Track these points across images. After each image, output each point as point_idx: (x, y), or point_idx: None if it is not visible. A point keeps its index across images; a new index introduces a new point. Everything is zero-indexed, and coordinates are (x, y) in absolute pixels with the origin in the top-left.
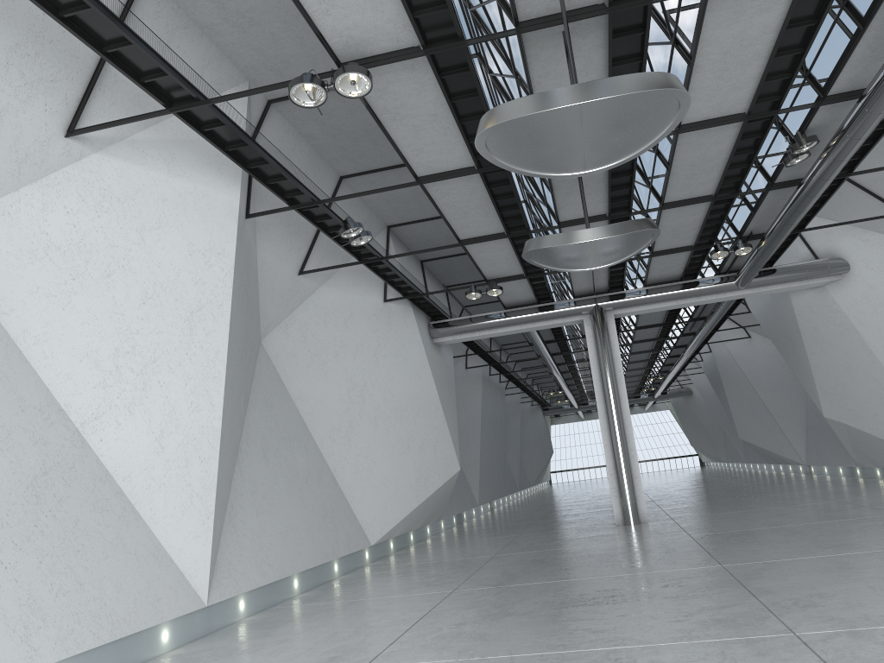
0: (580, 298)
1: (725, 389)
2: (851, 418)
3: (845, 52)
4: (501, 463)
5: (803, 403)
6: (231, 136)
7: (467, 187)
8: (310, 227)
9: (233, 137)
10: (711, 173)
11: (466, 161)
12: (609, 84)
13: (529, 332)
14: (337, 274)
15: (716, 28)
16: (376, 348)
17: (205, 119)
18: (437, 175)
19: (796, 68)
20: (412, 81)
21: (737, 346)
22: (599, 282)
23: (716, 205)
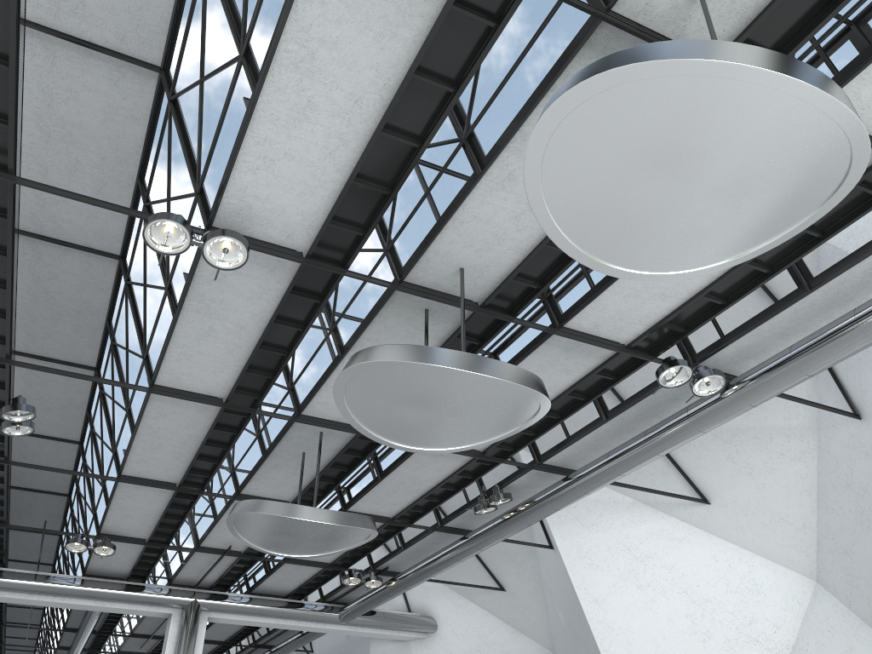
0: (178, 587)
1: None
2: None
3: (578, 432)
4: None
5: None
6: None
7: (191, 418)
8: None
9: None
10: (408, 496)
11: (220, 390)
12: (514, 370)
13: (95, 613)
14: None
15: (526, 368)
16: None
17: None
18: (177, 391)
19: (544, 429)
20: (258, 282)
21: None
22: (210, 575)
23: (384, 528)
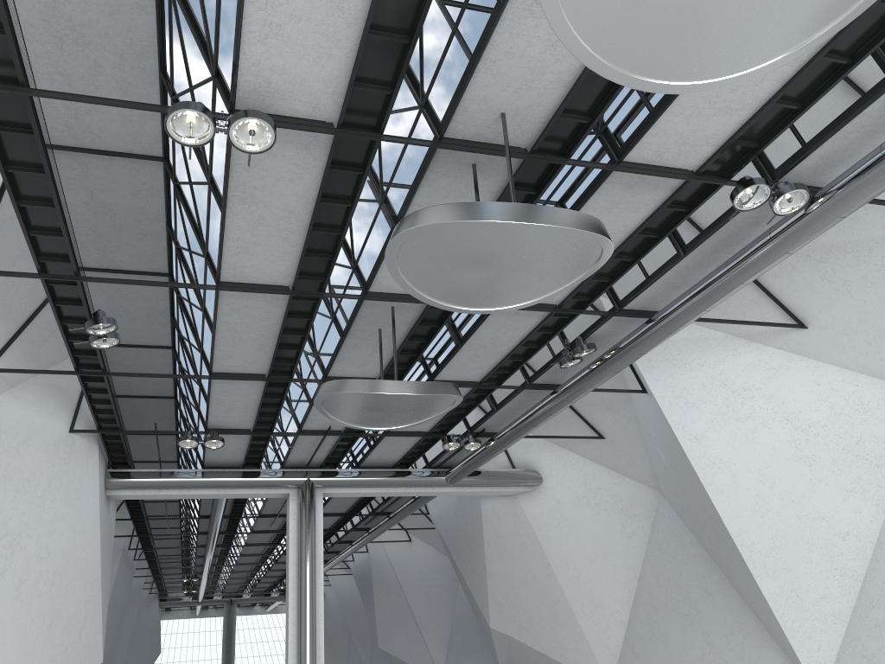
0: (290, 469)
1: (375, 593)
2: (517, 630)
3: (656, 272)
4: (111, 660)
5: (450, 614)
6: (25, 154)
7: (263, 310)
8: (20, 315)
9: (26, 156)
10: (491, 359)
11: (284, 278)
12: (568, 215)
13: (221, 500)
14: (24, 383)
15: (590, 211)
16: (46, 488)
17: (5, 117)
18: (243, 285)
19: (619, 274)
20: (295, 162)
21: (396, 549)
22: (318, 455)
23: (474, 393)
